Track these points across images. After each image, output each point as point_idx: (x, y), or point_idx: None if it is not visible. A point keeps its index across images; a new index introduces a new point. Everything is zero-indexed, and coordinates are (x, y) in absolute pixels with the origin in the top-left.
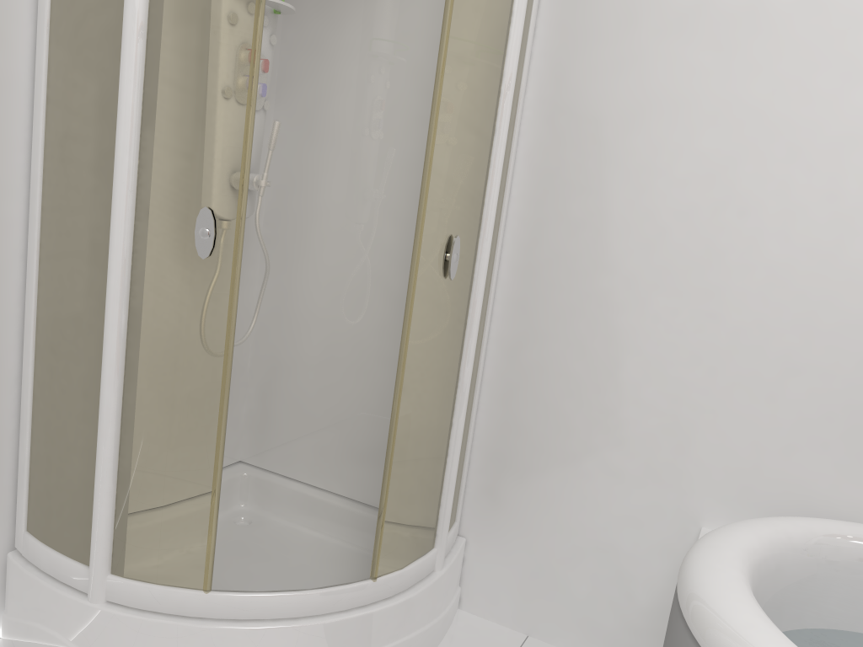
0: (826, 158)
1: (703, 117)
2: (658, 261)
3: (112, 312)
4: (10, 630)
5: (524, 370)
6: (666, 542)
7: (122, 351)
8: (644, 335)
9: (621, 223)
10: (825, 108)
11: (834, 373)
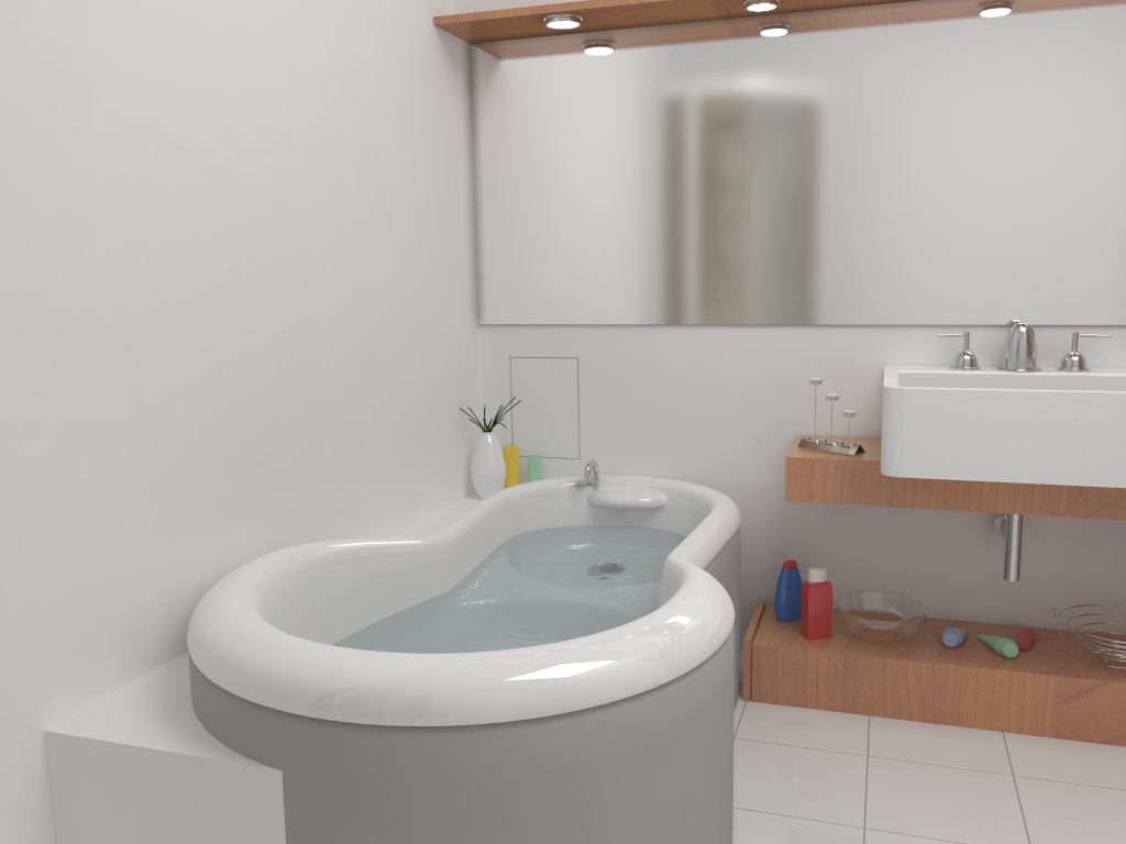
0: (34, 112)
1: None
2: None
3: None
4: None
5: None
6: (7, 797)
7: None
8: None
9: None
10: (13, 31)
11: (120, 419)
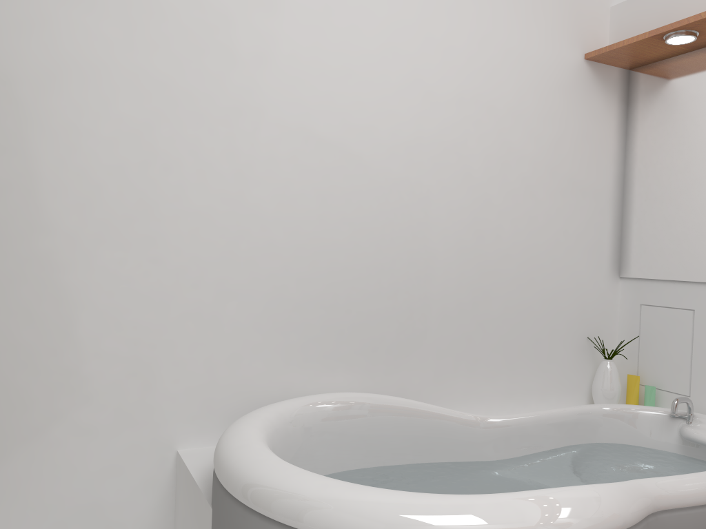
0: (223, 124)
1: (119, 84)
2: (98, 217)
3: None
4: None
5: None
6: (148, 477)
7: None
8: (95, 289)
9: (53, 183)
10: (216, 84)
11: (255, 291)
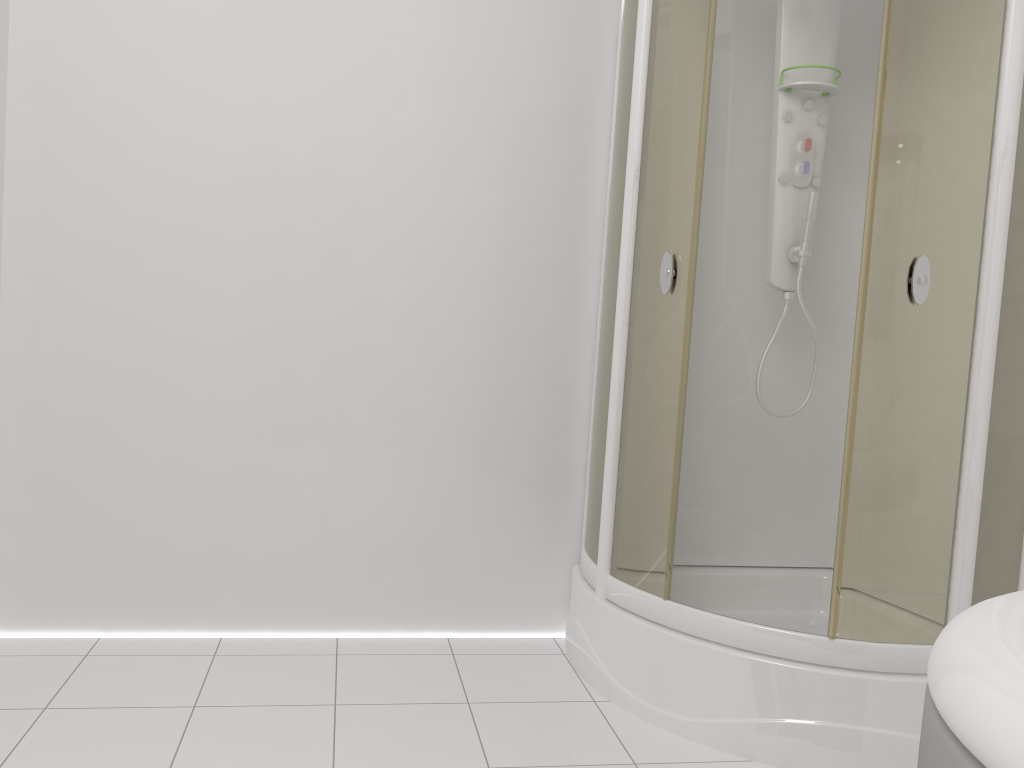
0: None
1: None
2: None
3: (614, 348)
4: (566, 626)
5: None
6: None
7: (621, 380)
8: None
9: None
10: None
11: None
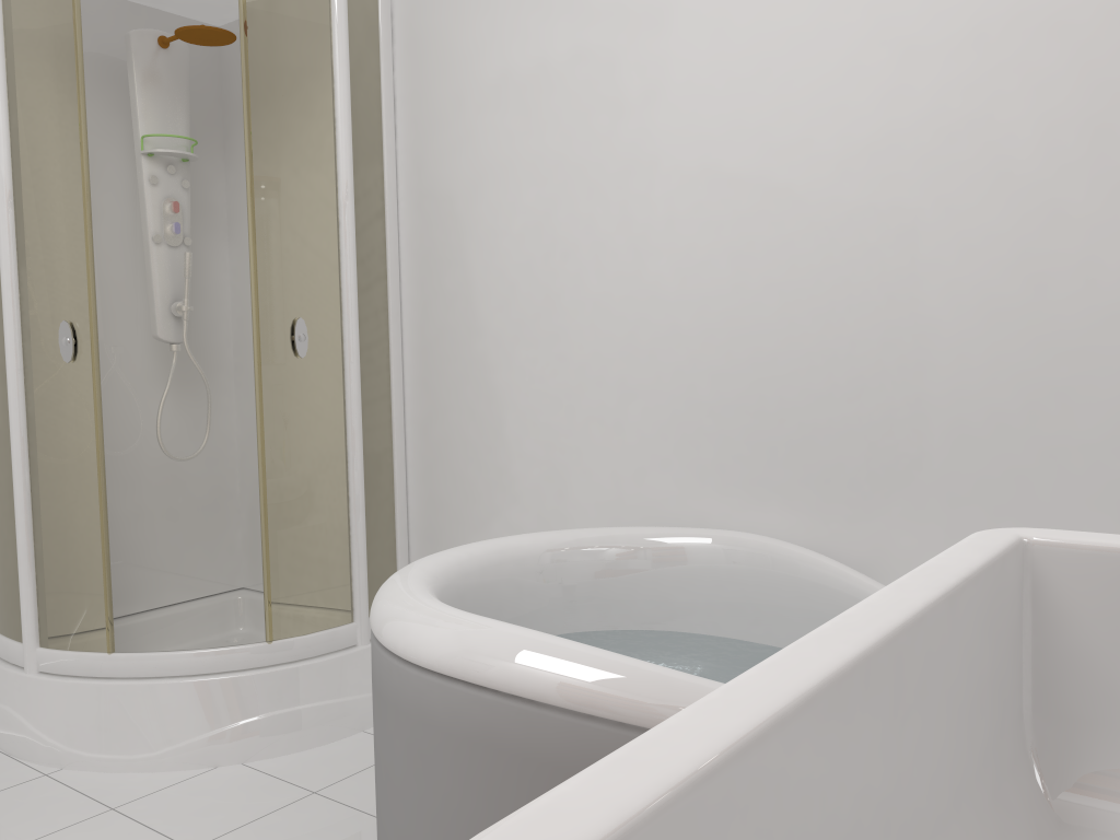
0: (615, 190)
1: (523, 175)
2: (514, 316)
3: (13, 419)
4: None
5: (435, 445)
6: None
7: (25, 450)
8: (516, 389)
9: (482, 287)
10: (605, 144)
11: (659, 390)
